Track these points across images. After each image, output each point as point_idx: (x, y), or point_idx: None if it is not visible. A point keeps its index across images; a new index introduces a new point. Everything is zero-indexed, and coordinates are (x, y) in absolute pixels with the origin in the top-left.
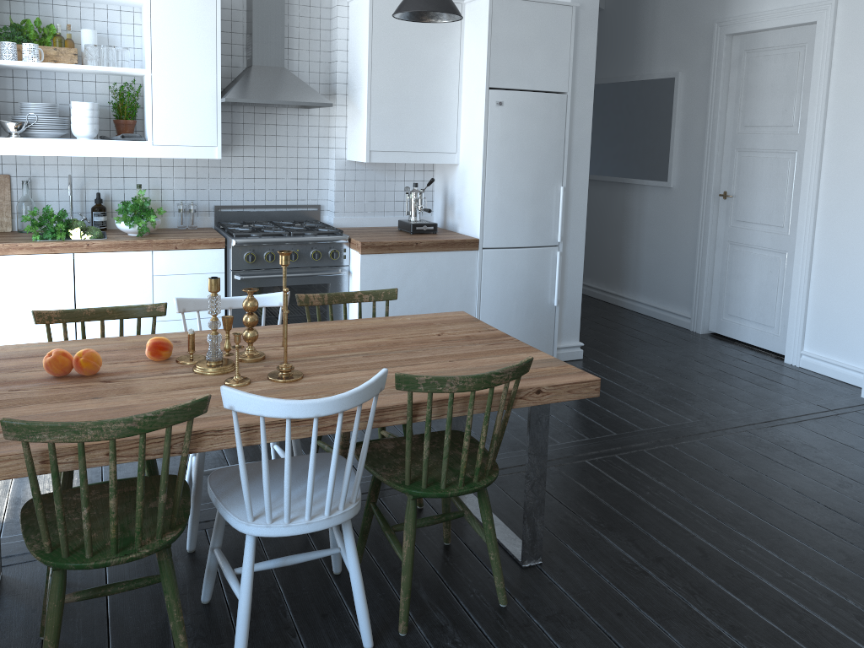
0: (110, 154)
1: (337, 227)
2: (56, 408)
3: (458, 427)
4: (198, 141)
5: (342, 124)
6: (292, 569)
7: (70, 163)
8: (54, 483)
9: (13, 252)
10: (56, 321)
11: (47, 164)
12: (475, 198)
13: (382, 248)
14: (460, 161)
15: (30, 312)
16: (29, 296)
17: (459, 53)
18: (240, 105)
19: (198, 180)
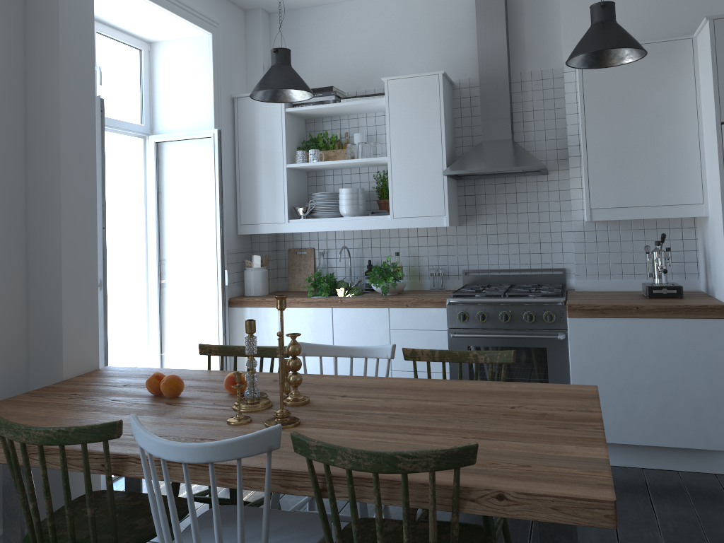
0: (362, 227)
1: (579, 290)
2: (101, 417)
3: None
4: (429, 212)
5: (576, 185)
6: None
7: (352, 237)
8: (14, 474)
9: (293, 305)
10: (215, 353)
11: (337, 239)
12: (721, 255)
13: (593, 311)
14: (709, 213)
15: None
16: (303, 340)
17: (694, 92)
18: (480, 178)
19: (448, 247)
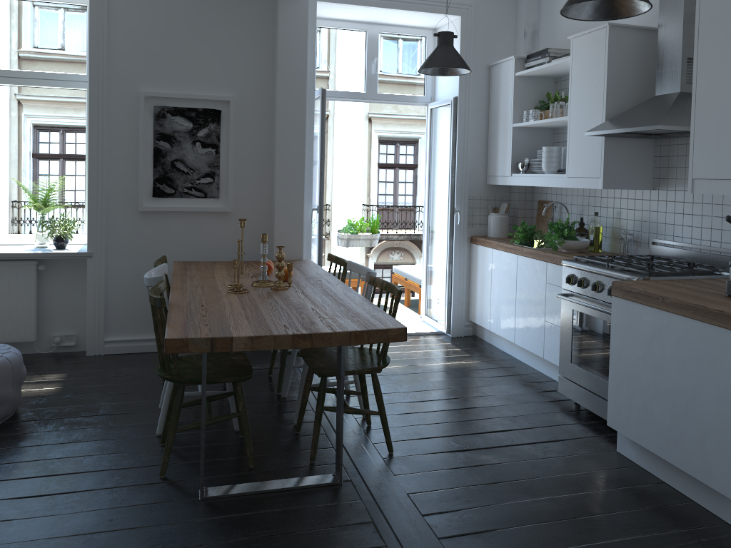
0: (549, 185)
1: None
2: (220, 273)
3: (338, 417)
4: (590, 173)
5: None
6: (249, 419)
7: (576, 194)
8: None
9: (498, 248)
10: (333, 261)
11: (567, 195)
12: None
13: (629, 294)
14: None
15: (502, 290)
16: (502, 279)
17: None
18: (671, 137)
19: (642, 212)
